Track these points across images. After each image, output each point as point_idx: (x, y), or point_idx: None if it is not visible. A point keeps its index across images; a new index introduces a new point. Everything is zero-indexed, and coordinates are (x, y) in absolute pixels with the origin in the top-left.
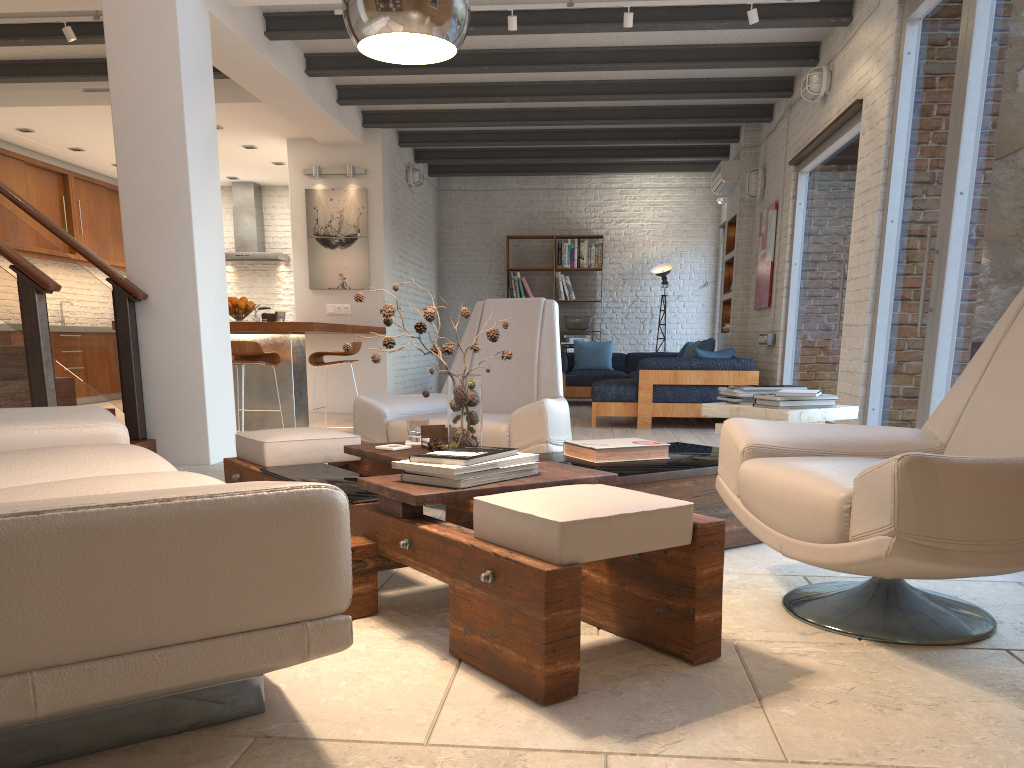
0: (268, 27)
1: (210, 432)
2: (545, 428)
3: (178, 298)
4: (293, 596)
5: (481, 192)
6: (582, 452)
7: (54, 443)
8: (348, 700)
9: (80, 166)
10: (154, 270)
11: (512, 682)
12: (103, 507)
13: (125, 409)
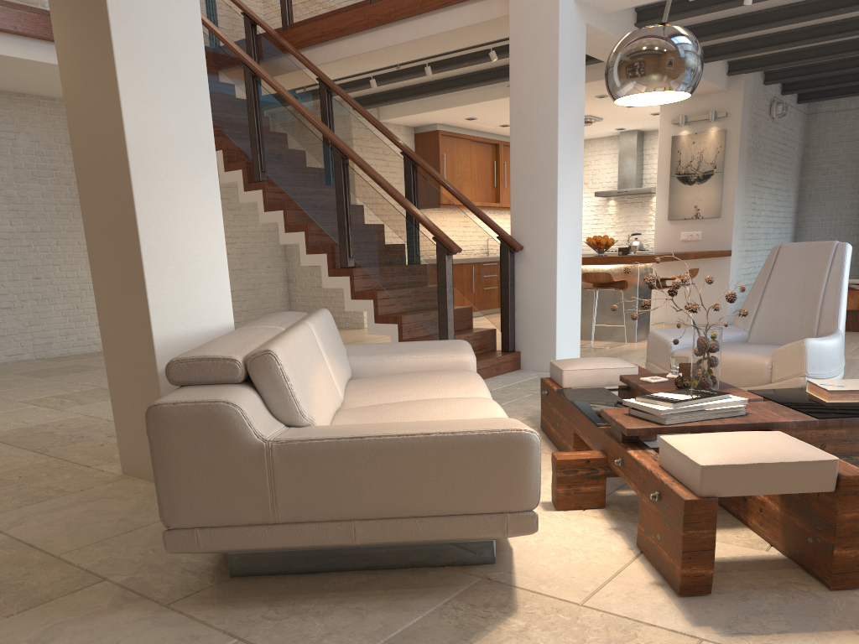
0: (638, 18)
1: (557, 347)
2: (803, 364)
3: (543, 248)
4: (498, 496)
5: (852, 111)
6: (819, 391)
7: (430, 367)
8: (549, 565)
9: (508, 136)
10: (528, 228)
11: (664, 575)
12: (393, 436)
13: (501, 329)
